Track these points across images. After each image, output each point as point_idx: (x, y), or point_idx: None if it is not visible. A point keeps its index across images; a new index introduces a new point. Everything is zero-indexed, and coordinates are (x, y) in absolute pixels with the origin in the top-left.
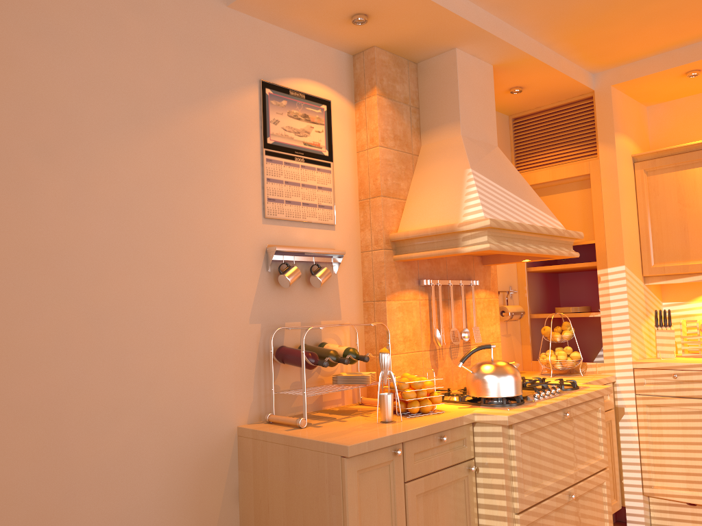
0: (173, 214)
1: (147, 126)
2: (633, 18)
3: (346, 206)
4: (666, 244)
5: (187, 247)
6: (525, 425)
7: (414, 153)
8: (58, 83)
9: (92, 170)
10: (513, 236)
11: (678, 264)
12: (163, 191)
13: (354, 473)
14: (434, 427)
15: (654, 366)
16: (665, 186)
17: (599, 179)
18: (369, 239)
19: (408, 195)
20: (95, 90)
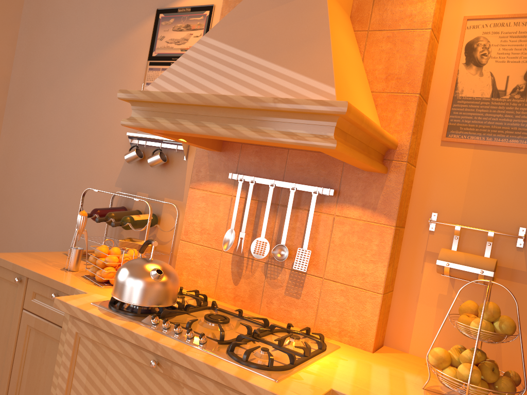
0: (90, 111)
1: (89, 61)
2: None
3: None
4: None
5: (93, 132)
6: (84, 327)
7: None
8: (60, 48)
9: (63, 90)
10: (174, 111)
11: None
12: (88, 98)
13: None
14: (46, 279)
15: None
16: None
17: None
18: None
19: None
20: (72, 47)
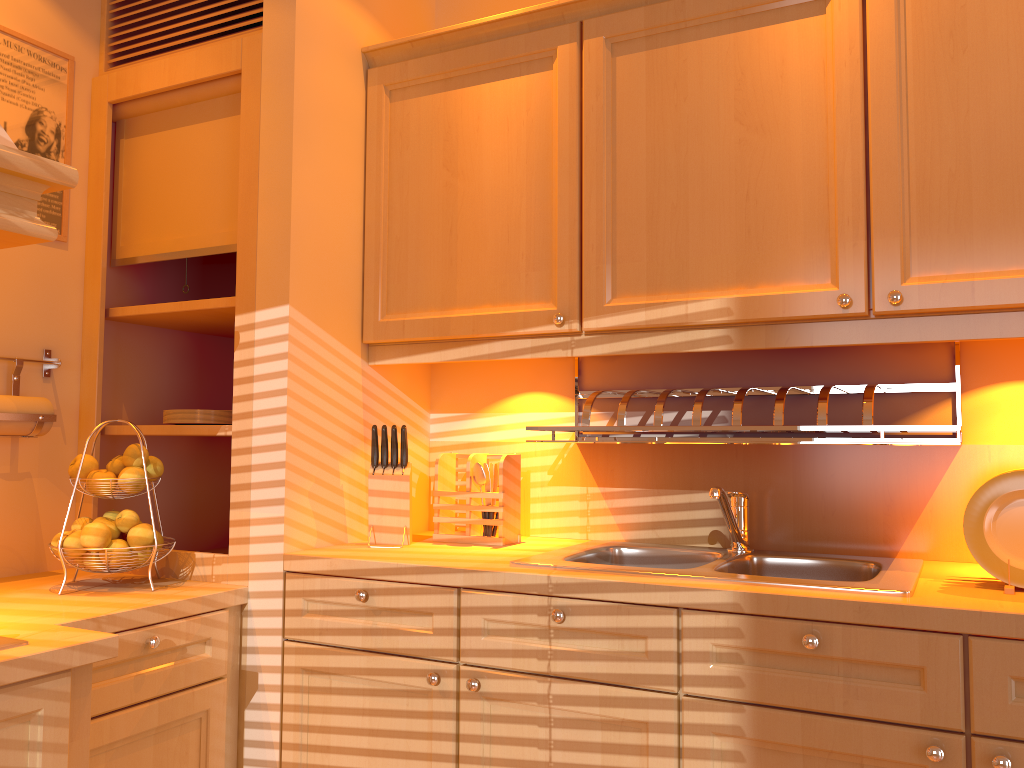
0: None
1: None
2: None
3: None
4: (414, 268)
5: None
6: None
7: None
8: None
9: None
10: None
11: (432, 315)
12: None
13: None
14: None
15: (326, 567)
16: (423, 127)
17: (259, 85)
18: None
19: None
20: None
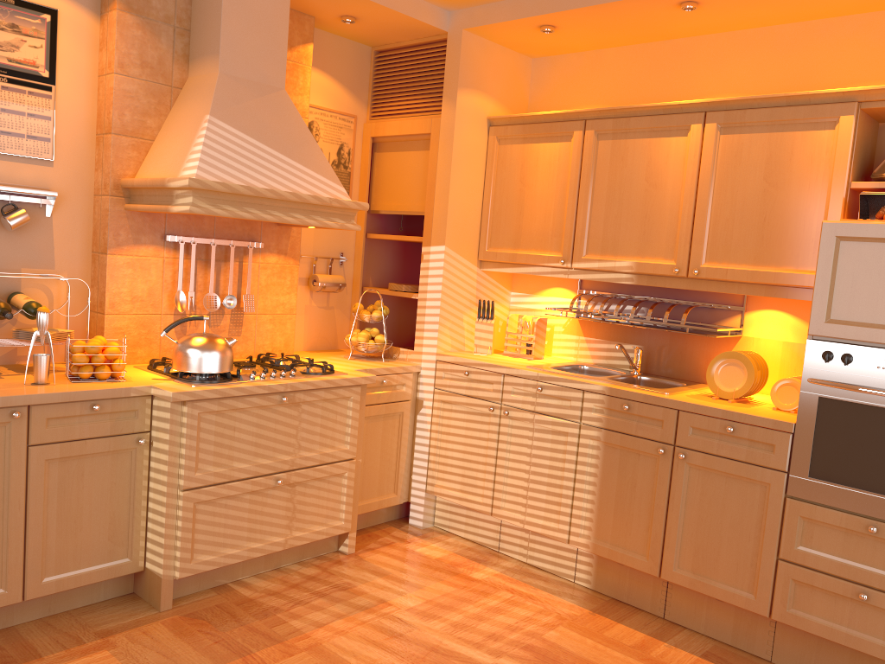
0: None
1: None
2: None
3: (75, 140)
4: (503, 227)
5: None
6: (208, 404)
7: (175, 85)
8: None
9: None
10: (241, 200)
11: (509, 251)
12: None
13: None
14: (79, 394)
15: (453, 360)
16: (512, 160)
17: (438, 142)
18: (100, 181)
19: (158, 135)
20: None
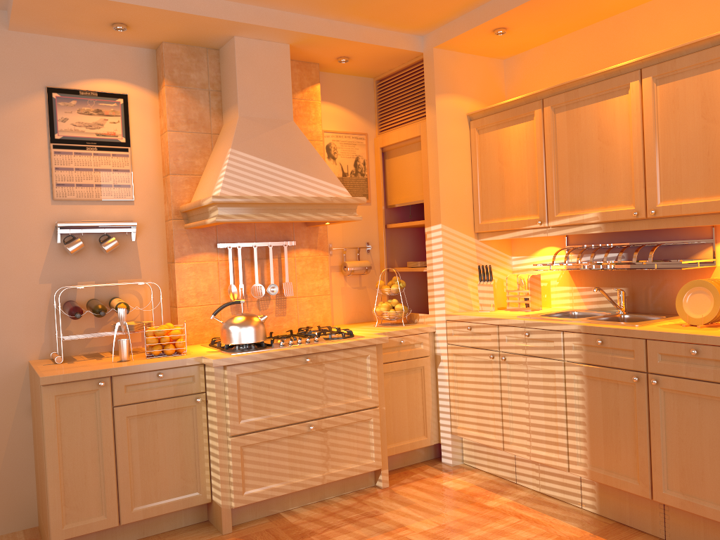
0: None
1: None
2: None
3: (147, 183)
4: (490, 202)
5: None
6: (244, 367)
7: (214, 132)
8: None
9: None
10: (257, 208)
11: (497, 221)
12: None
13: (52, 397)
14: (147, 366)
15: (458, 318)
16: (490, 145)
17: (426, 141)
18: (167, 210)
19: (204, 171)
20: None
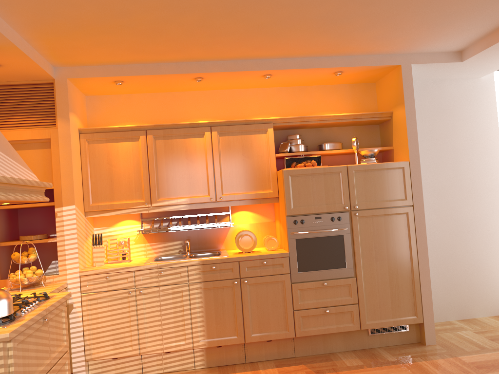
0: None
1: None
2: (91, 40)
3: None
4: (100, 190)
5: None
6: (20, 336)
7: None
8: None
9: None
10: (6, 188)
11: (107, 203)
12: None
13: None
14: None
15: (94, 272)
16: (100, 152)
17: (57, 143)
18: None
19: None
20: None
